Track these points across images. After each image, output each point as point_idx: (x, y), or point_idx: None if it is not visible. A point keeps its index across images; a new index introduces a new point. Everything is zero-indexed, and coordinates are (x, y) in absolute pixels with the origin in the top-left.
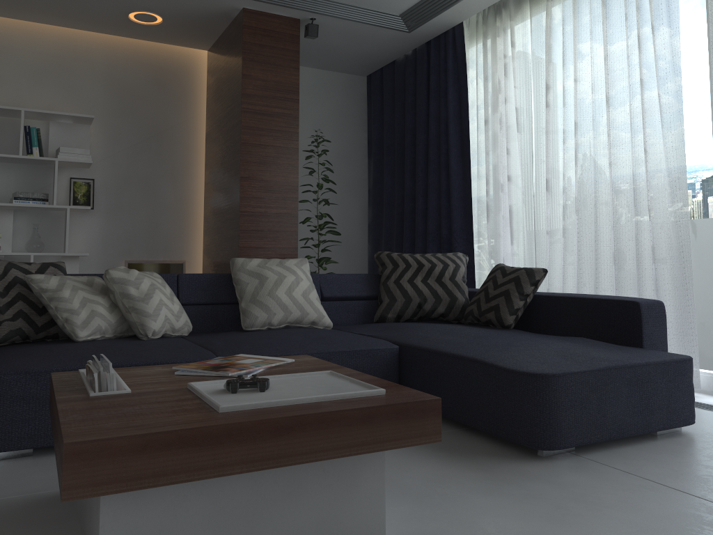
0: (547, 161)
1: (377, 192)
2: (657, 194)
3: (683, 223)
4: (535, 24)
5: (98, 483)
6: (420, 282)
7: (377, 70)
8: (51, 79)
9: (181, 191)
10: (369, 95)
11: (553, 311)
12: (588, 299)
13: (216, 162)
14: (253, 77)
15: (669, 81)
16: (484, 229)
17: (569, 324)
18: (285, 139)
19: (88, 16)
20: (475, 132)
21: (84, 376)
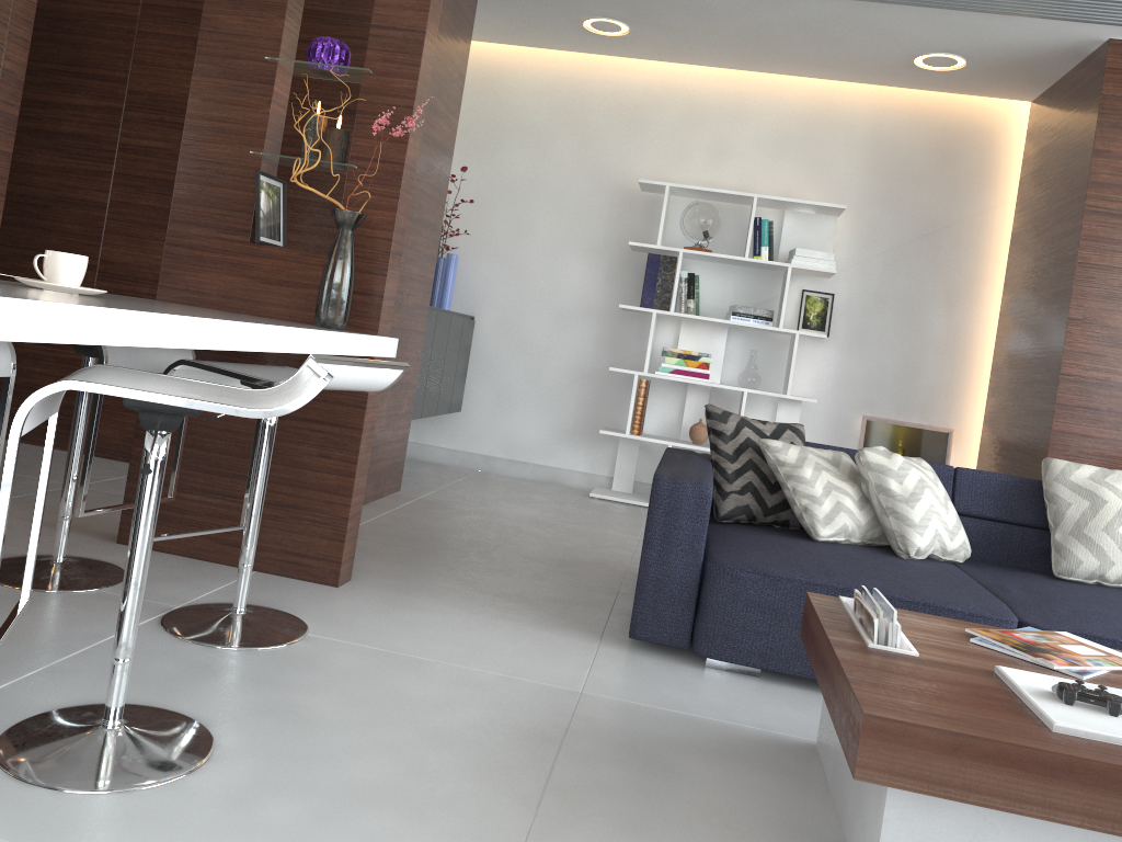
0: None
1: None
2: None
3: None
4: None
5: (895, 773)
6: None
7: None
8: (792, 152)
9: (958, 323)
10: None
11: None
12: None
13: (1025, 285)
14: (1112, 154)
15: None
16: None
17: None
18: None
19: (854, 63)
20: None
21: (850, 610)
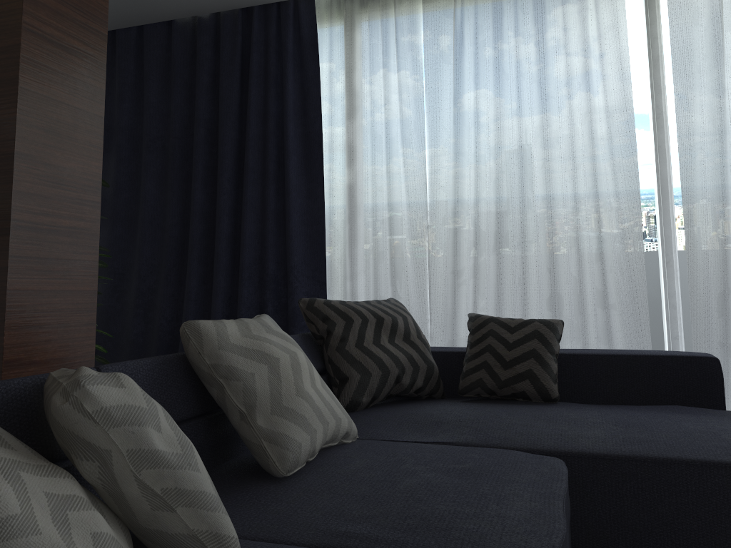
0: (458, 187)
1: (123, 204)
2: (606, 235)
3: (637, 267)
4: (431, 24)
5: None
6: (389, 344)
7: (132, 27)
8: None
9: None
10: (107, 60)
11: (585, 373)
12: (641, 356)
13: None
14: None
15: (616, 120)
16: (338, 265)
17: (611, 388)
18: (86, 98)
19: None
20: (323, 139)
21: None
